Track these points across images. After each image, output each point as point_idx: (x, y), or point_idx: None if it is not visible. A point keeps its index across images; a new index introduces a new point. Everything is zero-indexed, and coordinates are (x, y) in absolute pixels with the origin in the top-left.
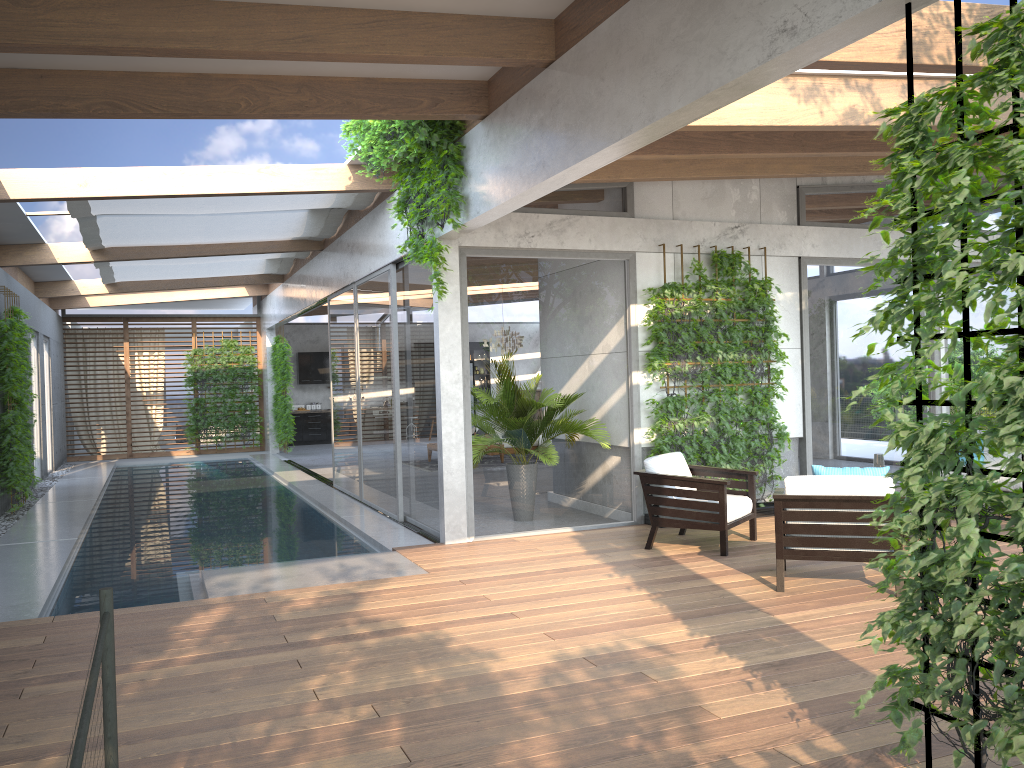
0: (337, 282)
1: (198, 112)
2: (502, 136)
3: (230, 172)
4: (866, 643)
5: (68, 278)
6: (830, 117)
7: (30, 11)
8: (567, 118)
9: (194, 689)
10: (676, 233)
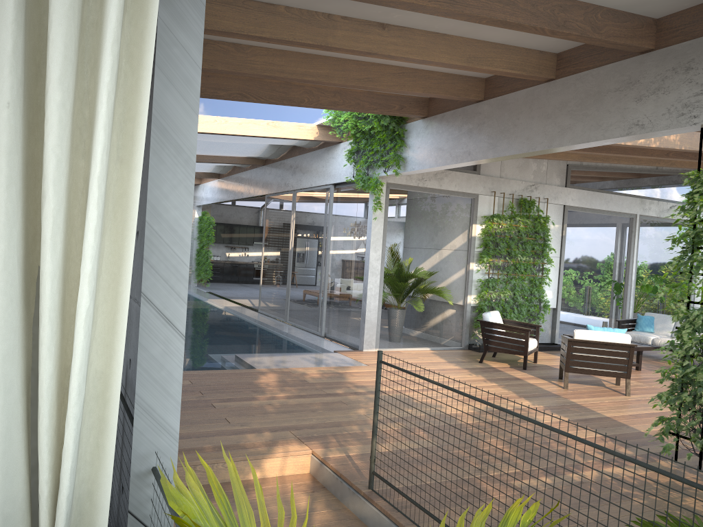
0: (277, 187)
1: (283, 102)
2: (438, 131)
3: (252, 123)
4: (621, 414)
5: None
6: None
7: (244, 55)
8: (490, 132)
9: (302, 410)
10: (501, 185)
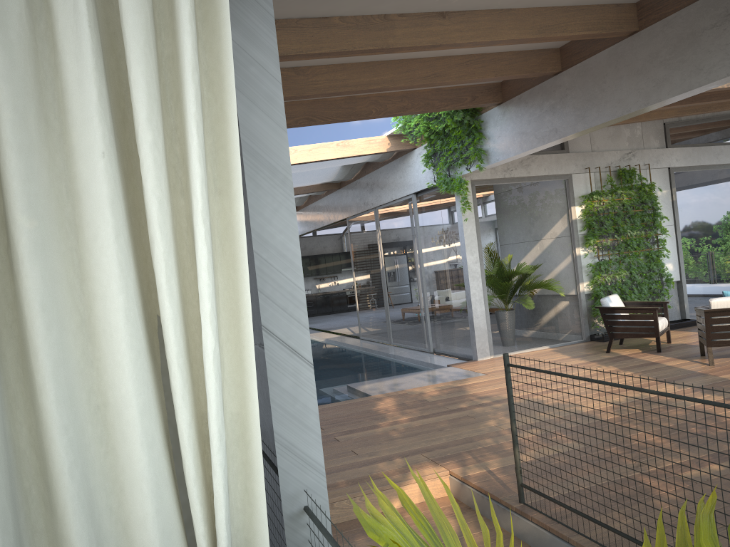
0: (357, 208)
1: (351, 118)
2: (517, 115)
3: (321, 147)
4: None
5: None
6: None
7: (305, 77)
8: (575, 104)
9: (429, 430)
10: (594, 160)
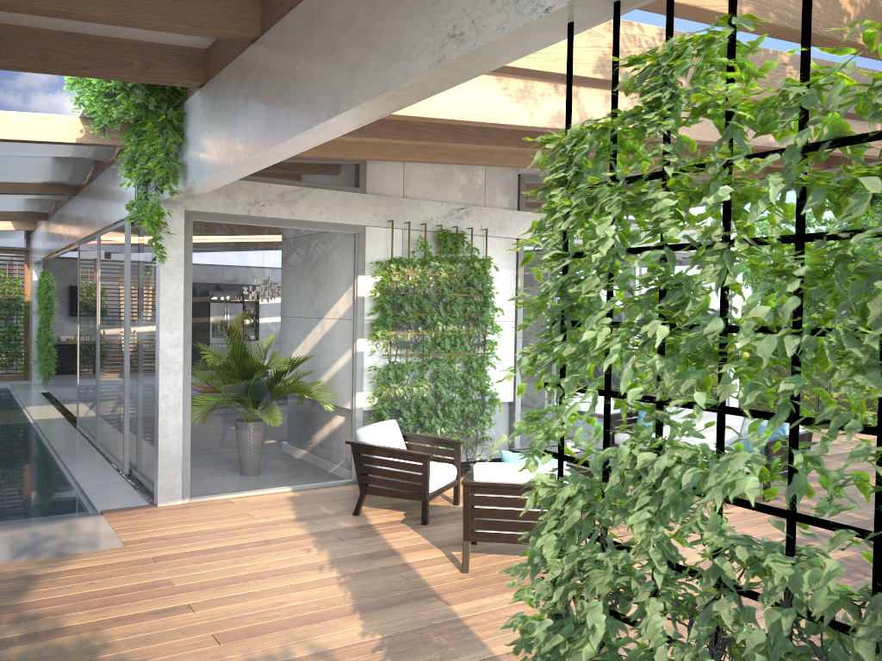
0: (85, 229)
1: None
2: (215, 108)
3: None
4: None
5: None
6: (539, 119)
7: None
8: (267, 98)
9: None
10: (405, 211)
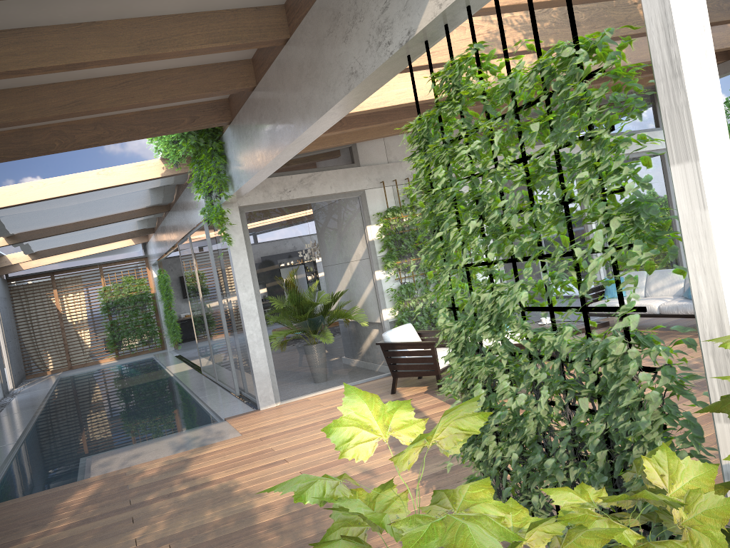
0: (180, 233)
1: (26, 154)
2: (240, 136)
3: (78, 178)
4: None
5: (1, 254)
6: None
7: None
8: (267, 125)
9: None
10: (391, 172)
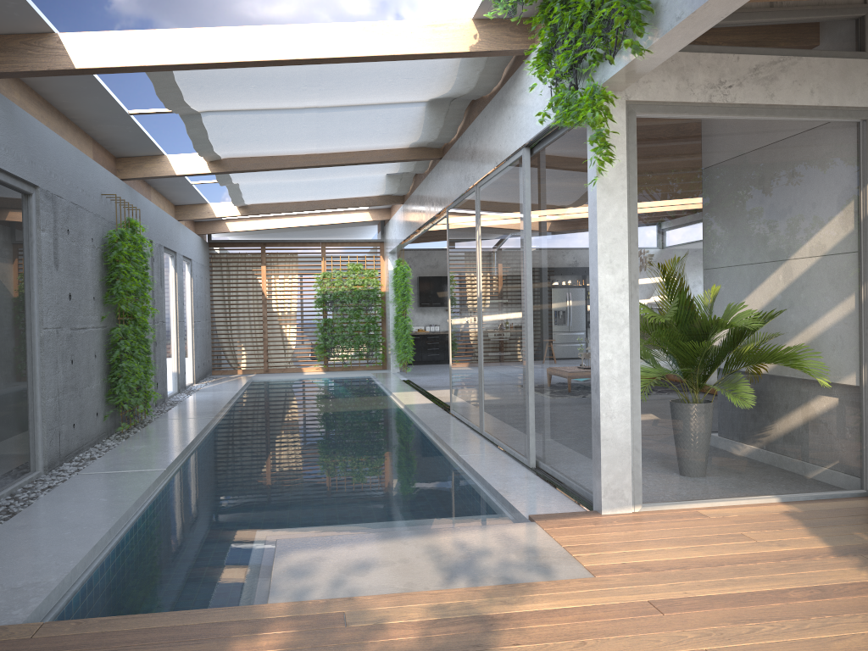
0: (457, 188)
1: None
2: None
3: (329, 31)
4: None
5: (203, 201)
6: None
7: None
8: None
9: None
10: None
